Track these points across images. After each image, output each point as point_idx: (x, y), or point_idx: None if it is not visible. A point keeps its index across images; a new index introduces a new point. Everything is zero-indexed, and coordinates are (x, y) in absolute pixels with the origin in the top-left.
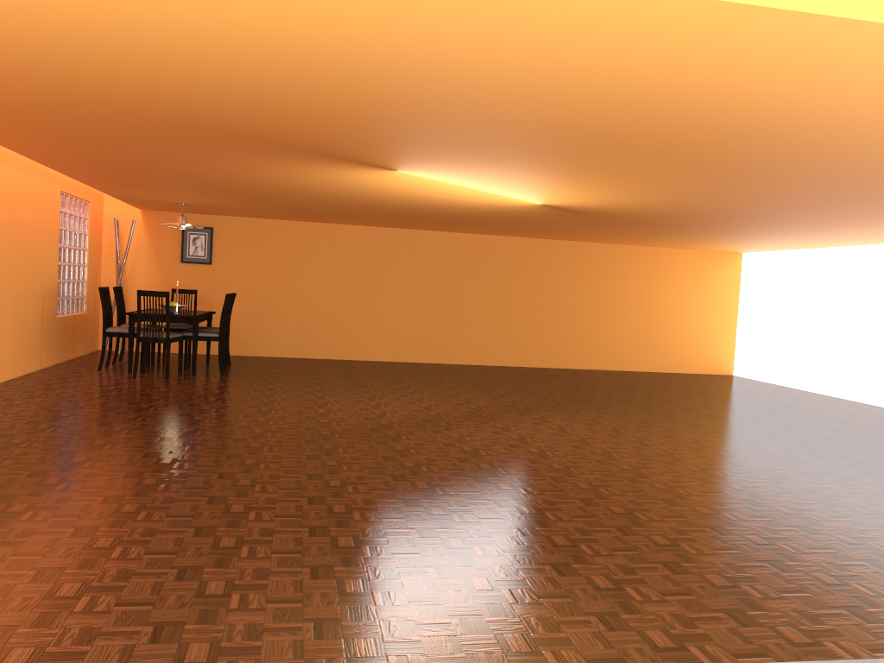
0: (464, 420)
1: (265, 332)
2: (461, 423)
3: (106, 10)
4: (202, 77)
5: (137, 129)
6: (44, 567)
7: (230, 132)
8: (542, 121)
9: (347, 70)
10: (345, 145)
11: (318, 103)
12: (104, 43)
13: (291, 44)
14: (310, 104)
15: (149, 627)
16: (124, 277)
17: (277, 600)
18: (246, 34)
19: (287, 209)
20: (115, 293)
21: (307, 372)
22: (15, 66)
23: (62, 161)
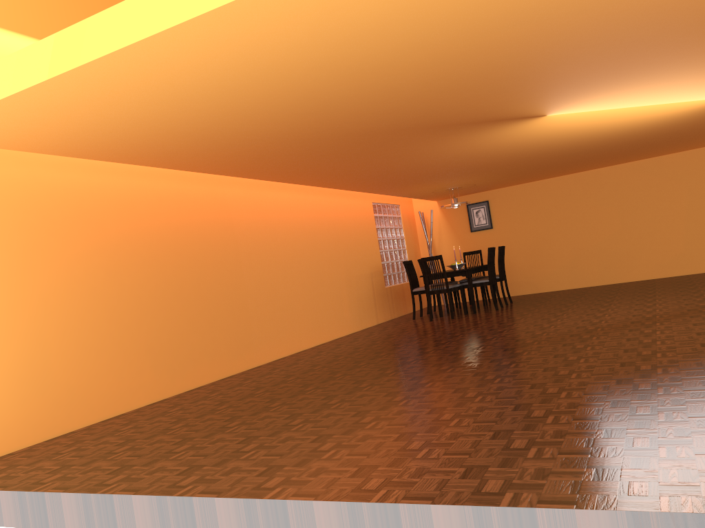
0: (674, 317)
1: (544, 272)
2: (669, 320)
3: (209, 90)
4: (312, 104)
5: (339, 149)
6: (251, 436)
7: (389, 131)
8: (578, 33)
9: (375, 63)
10: (473, 111)
11: (401, 91)
12: (239, 107)
13: (317, 64)
14: (398, 94)
15: (265, 467)
16: (435, 251)
17: (354, 454)
18: (286, 69)
19: (526, 171)
20: (419, 264)
21: (570, 298)
22: (228, 137)
23: (341, 183)
